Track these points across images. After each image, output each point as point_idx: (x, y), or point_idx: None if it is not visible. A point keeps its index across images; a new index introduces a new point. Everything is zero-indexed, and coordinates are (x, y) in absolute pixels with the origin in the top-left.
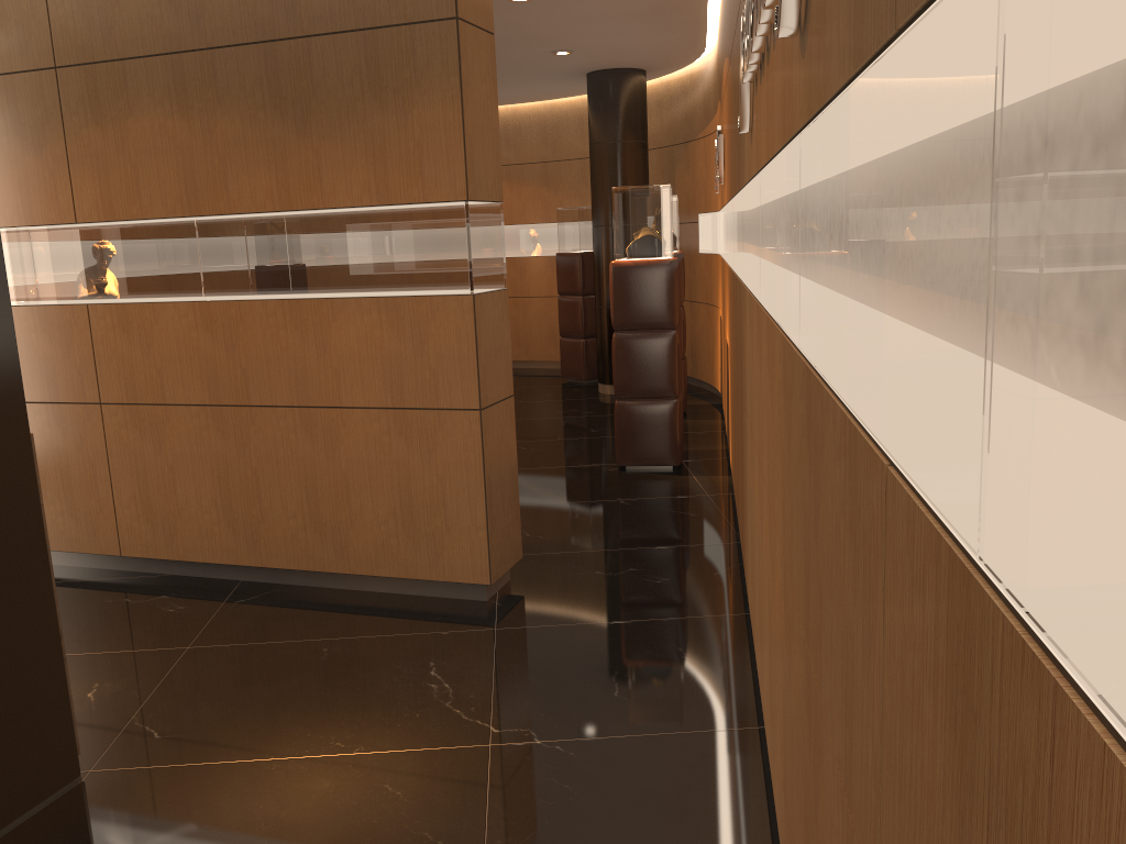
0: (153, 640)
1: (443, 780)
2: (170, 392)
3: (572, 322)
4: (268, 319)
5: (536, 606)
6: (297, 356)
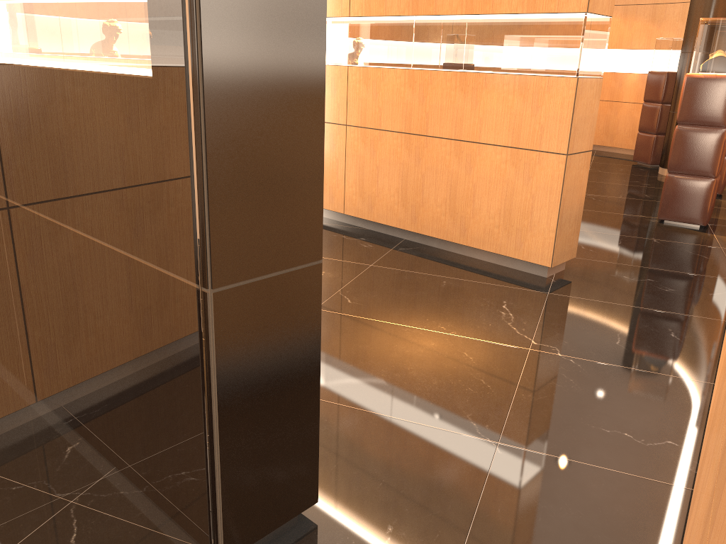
0: (354, 258)
1: (497, 359)
2: (384, 123)
3: (649, 122)
4: (446, 83)
5: (577, 286)
6: (459, 108)
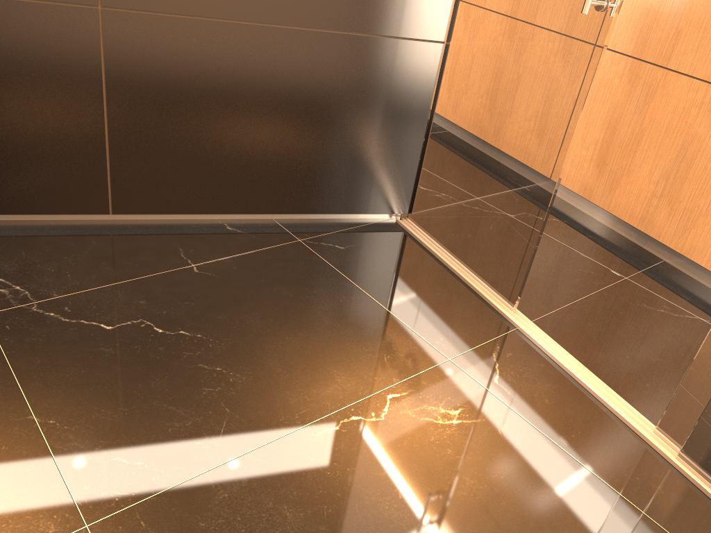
0: None
1: None
2: None
3: None
4: None
5: None
6: None
